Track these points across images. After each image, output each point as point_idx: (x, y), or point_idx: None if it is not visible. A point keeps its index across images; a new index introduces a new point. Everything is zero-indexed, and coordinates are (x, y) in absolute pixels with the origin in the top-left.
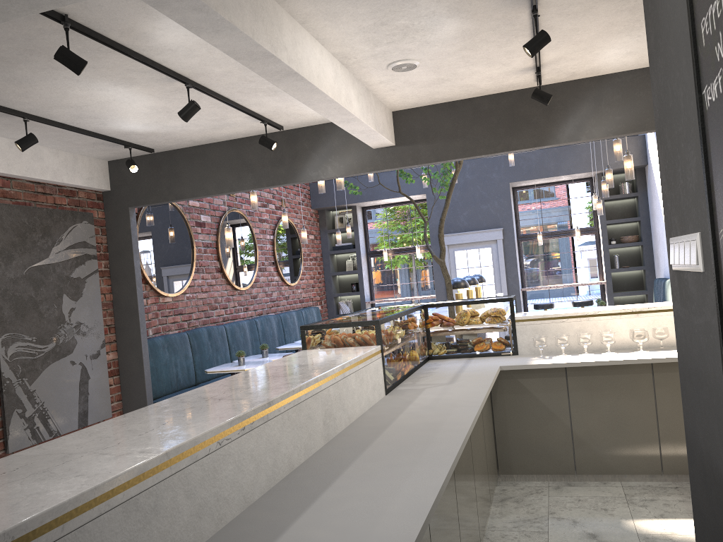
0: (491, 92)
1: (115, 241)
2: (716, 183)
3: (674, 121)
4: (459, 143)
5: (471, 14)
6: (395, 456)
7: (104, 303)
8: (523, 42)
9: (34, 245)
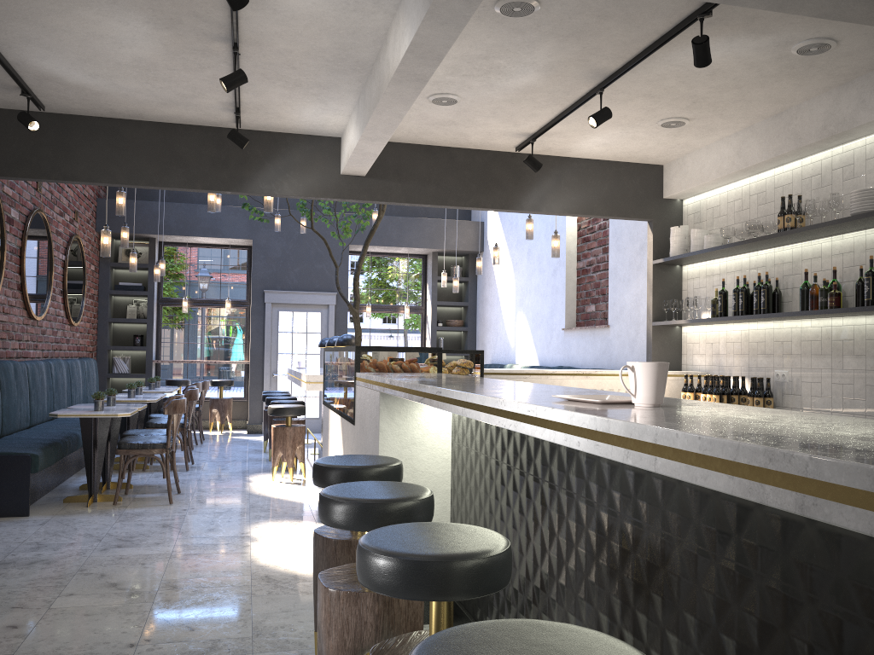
0: (470, 147)
1: None
2: None
3: None
4: (431, 189)
5: (554, 74)
6: None
7: None
8: (553, 110)
9: None
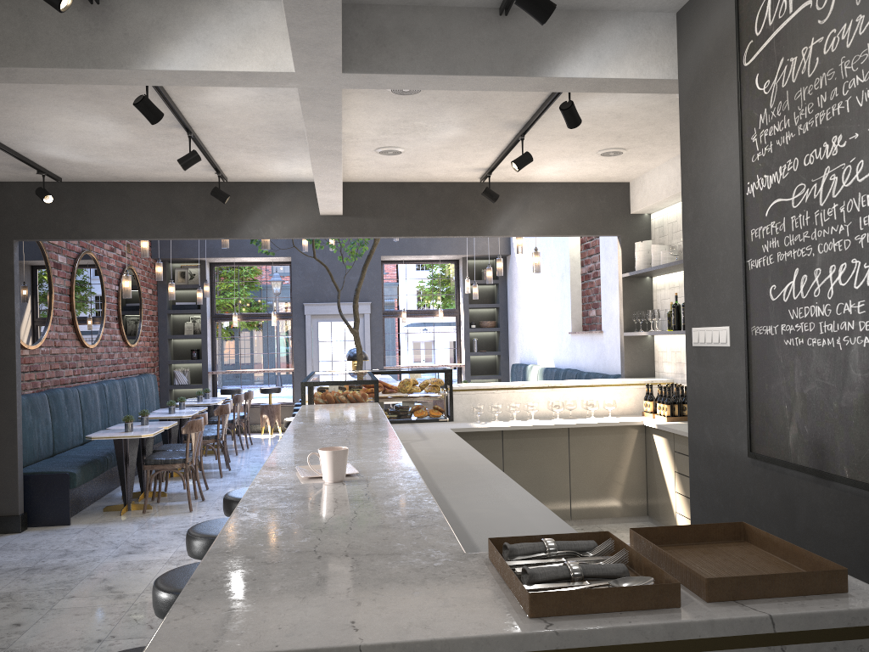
0: (438, 180)
1: None
2: (752, 304)
3: (710, 265)
4: (404, 222)
5: (474, 127)
6: (463, 478)
7: None
8: (494, 151)
9: None
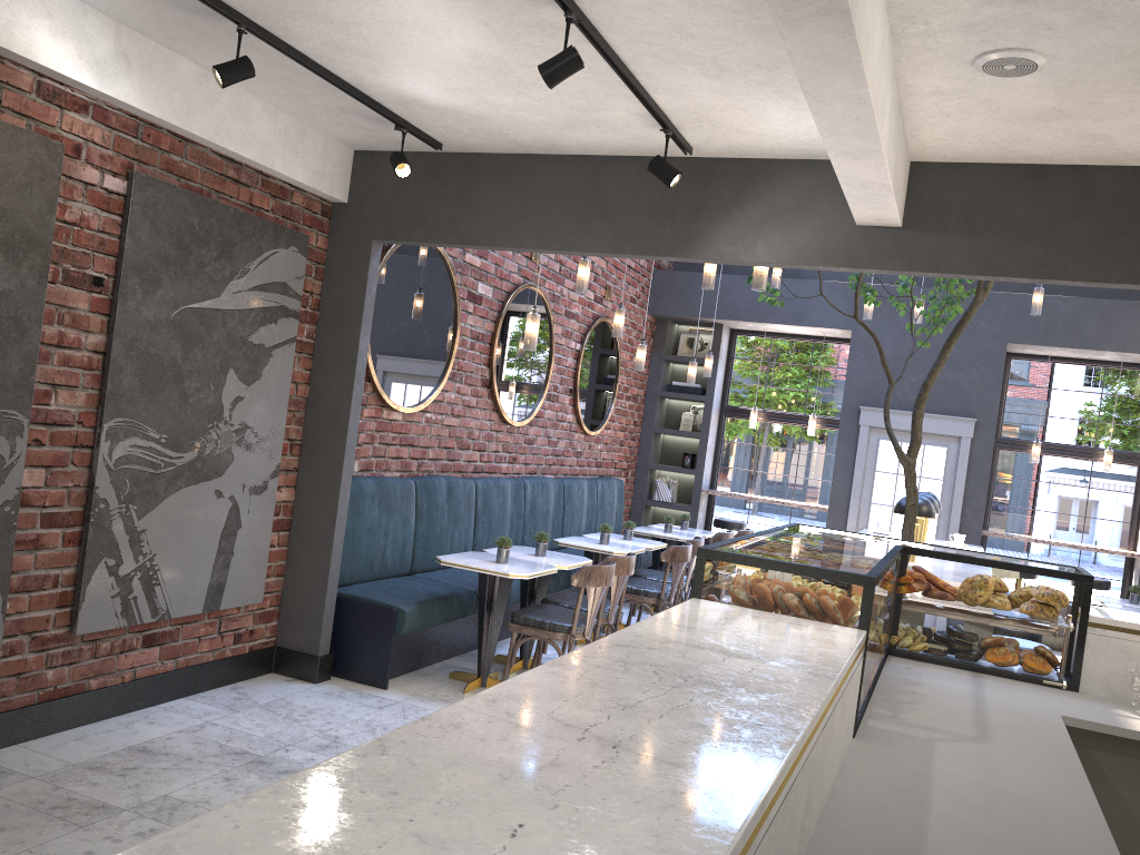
0: (1129, 162)
1: (335, 295)
2: None
3: None
4: (1034, 249)
5: None
6: None
7: (292, 399)
8: None
9: (201, 269)
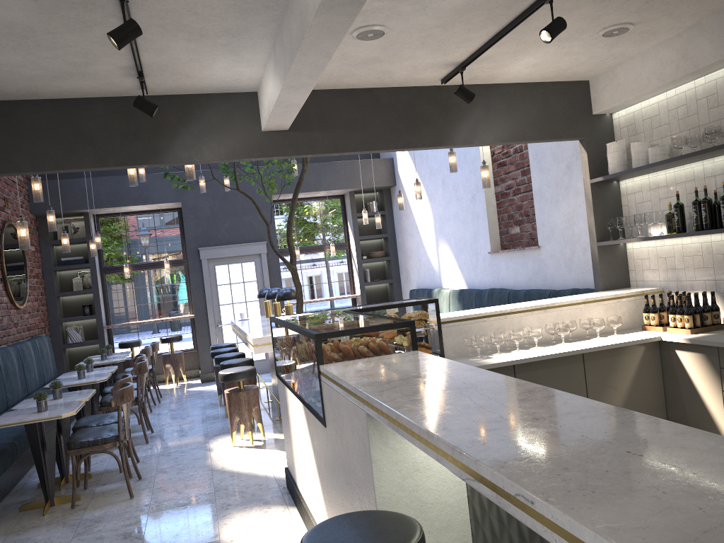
0: (393, 85)
1: None
2: None
3: None
4: (359, 135)
5: None
6: None
7: None
8: (489, 32)
9: None
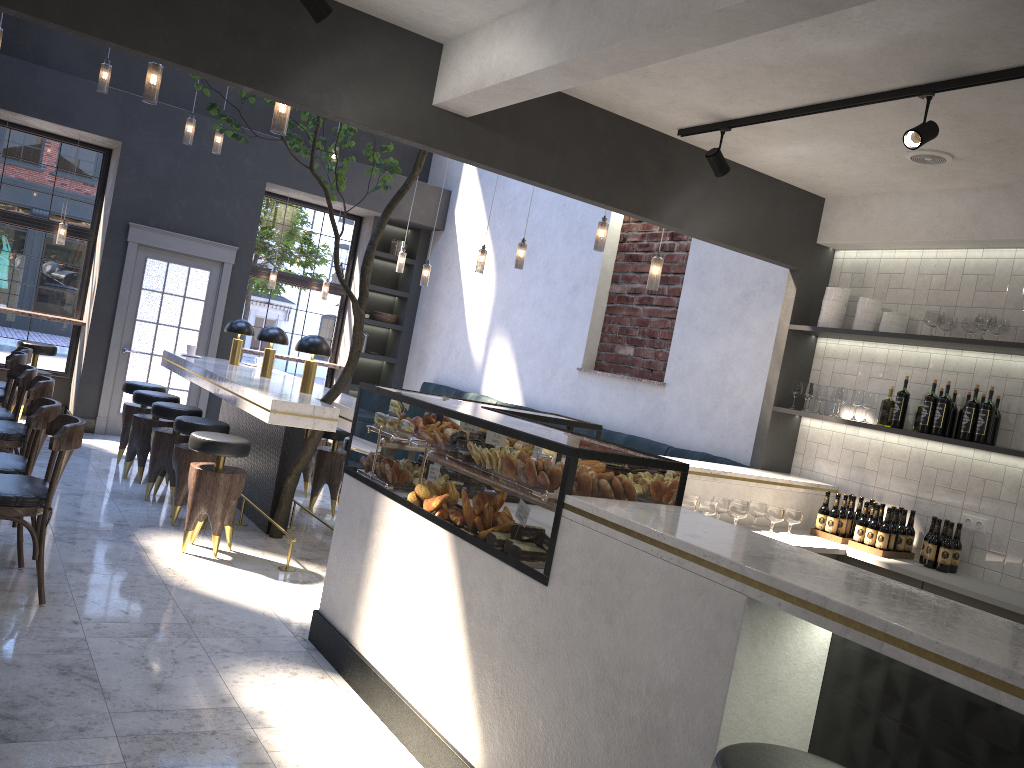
0: (617, 111)
1: None
2: None
3: None
4: (554, 162)
5: (896, 52)
6: None
7: None
8: (808, 99)
9: None
